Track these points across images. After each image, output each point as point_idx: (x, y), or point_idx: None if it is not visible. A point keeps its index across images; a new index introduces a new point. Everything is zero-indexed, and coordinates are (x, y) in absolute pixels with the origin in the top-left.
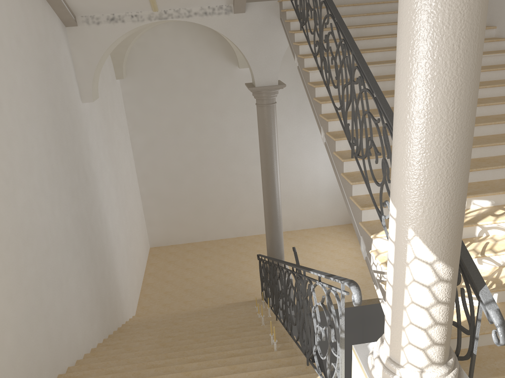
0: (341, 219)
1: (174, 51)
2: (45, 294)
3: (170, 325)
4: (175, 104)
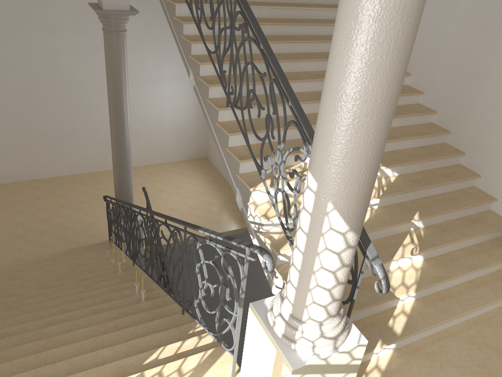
0: (184, 155)
1: None
2: None
3: (8, 280)
4: None
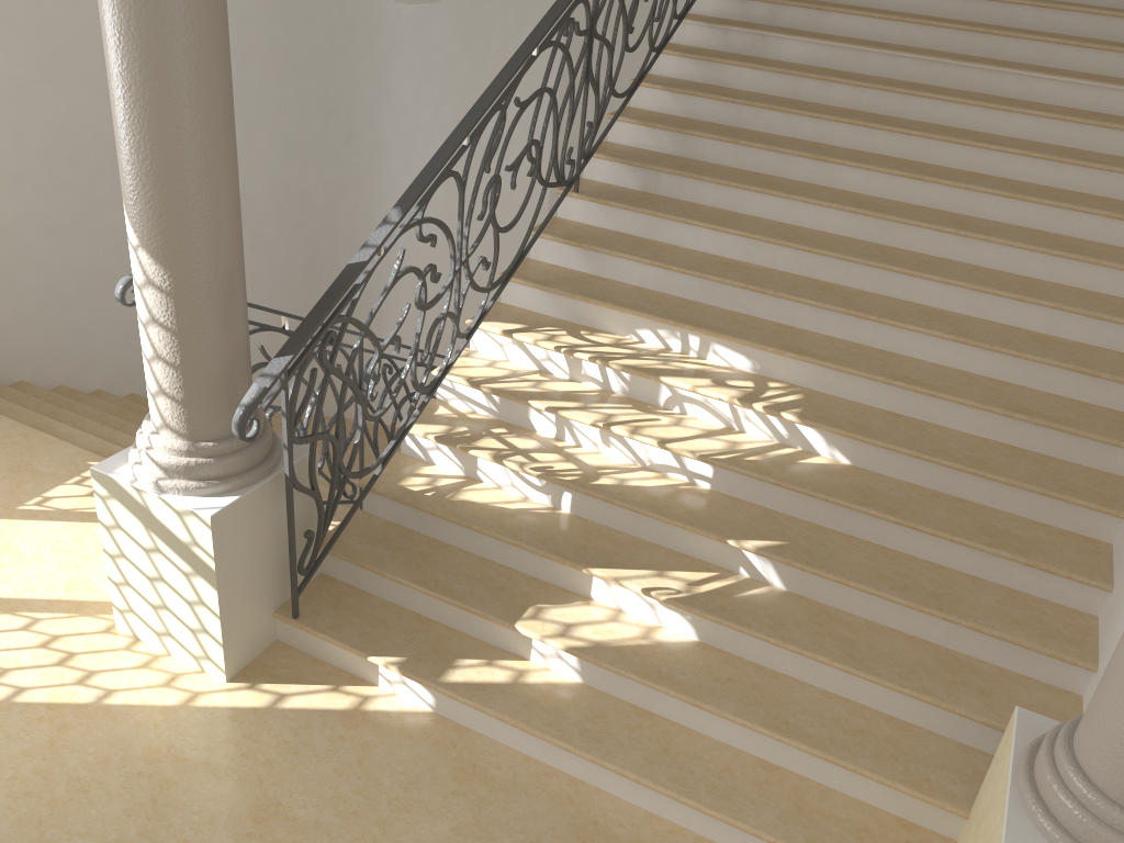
0: None
1: None
2: None
3: None
4: None
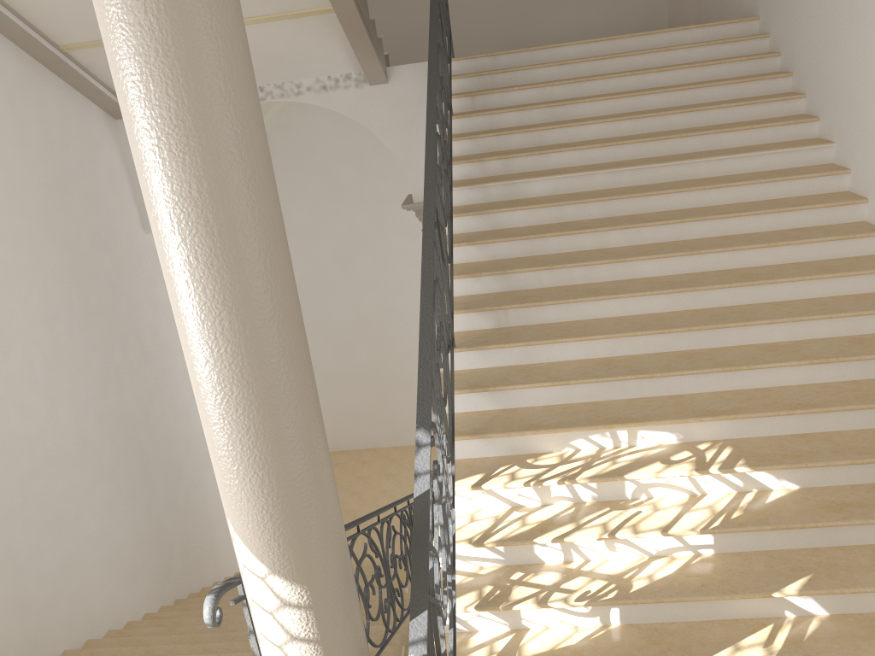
0: None
1: (335, 135)
2: (20, 538)
3: None
4: (338, 220)
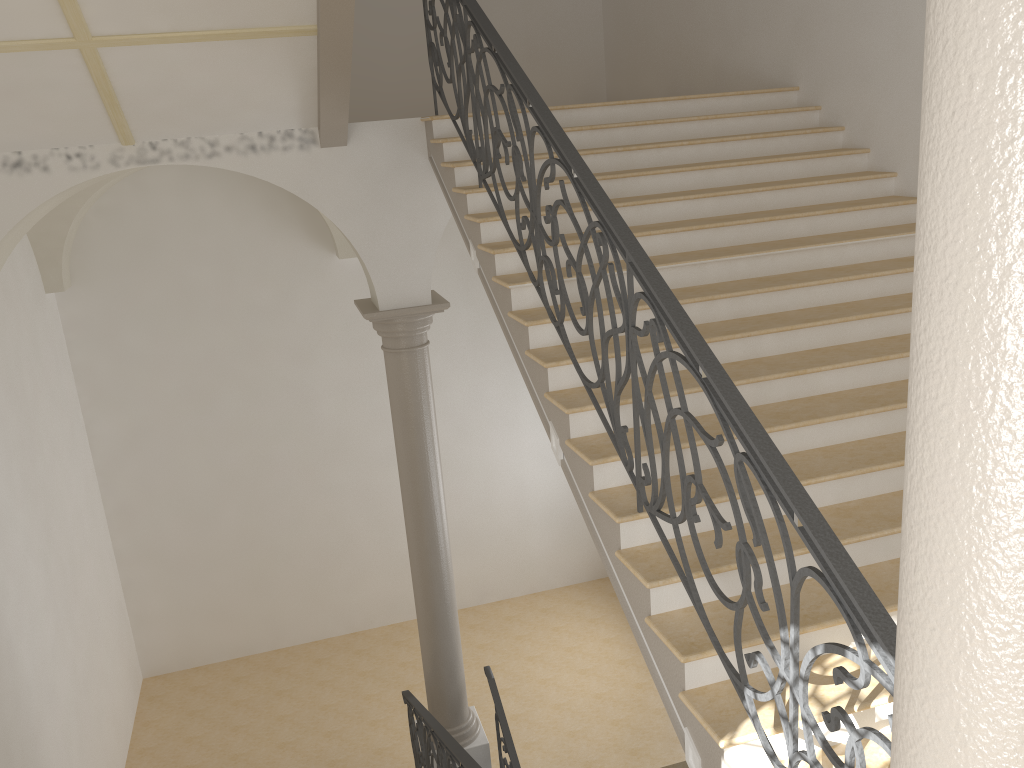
0: (579, 571)
1: (187, 224)
2: None
3: None
4: (193, 341)
